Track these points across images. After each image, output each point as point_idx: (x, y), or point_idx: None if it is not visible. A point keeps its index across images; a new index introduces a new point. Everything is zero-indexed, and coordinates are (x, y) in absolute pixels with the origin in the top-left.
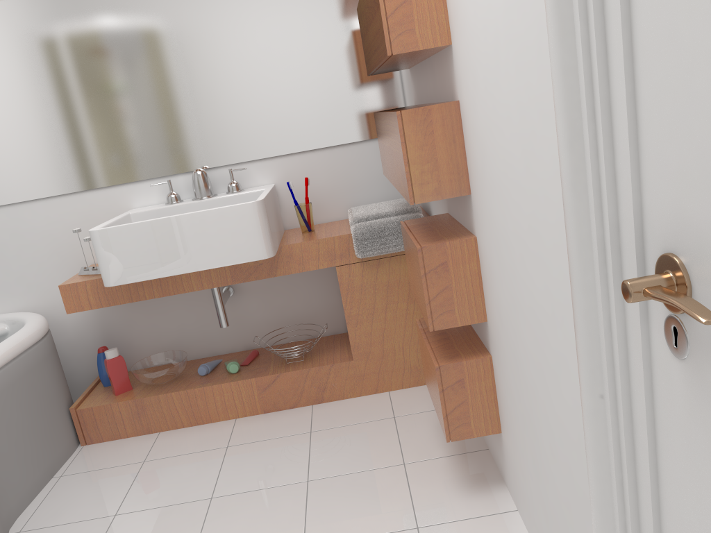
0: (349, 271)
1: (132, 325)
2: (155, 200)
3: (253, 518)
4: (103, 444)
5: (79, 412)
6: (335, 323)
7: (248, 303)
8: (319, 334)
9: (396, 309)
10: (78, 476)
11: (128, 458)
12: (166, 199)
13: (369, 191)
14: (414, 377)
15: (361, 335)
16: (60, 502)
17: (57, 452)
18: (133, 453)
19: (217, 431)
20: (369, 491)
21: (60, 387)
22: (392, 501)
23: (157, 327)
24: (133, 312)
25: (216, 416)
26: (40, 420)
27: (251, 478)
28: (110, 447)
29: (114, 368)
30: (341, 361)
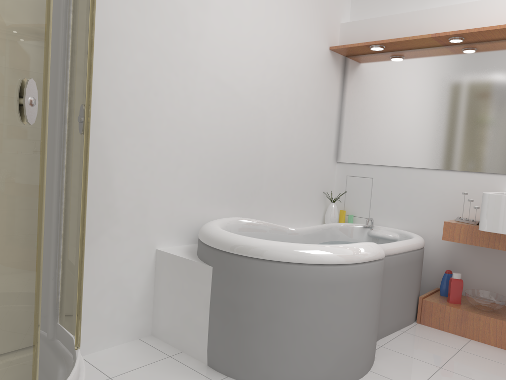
0: None
1: (471, 265)
2: None
3: None
4: (431, 328)
5: (423, 301)
6: None
7: None
8: None
9: None
10: (414, 336)
11: (448, 343)
12: None
13: None
14: None
15: None
16: (404, 344)
17: (405, 318)
18: (451, 342)
19: None
20: None
21: (418, 281)
22: None
23: (488, 273)
24: (475, 257)
25: None
26: (405, 293)
27: None
28: (435, 332)
29: (455, 285)
30: None
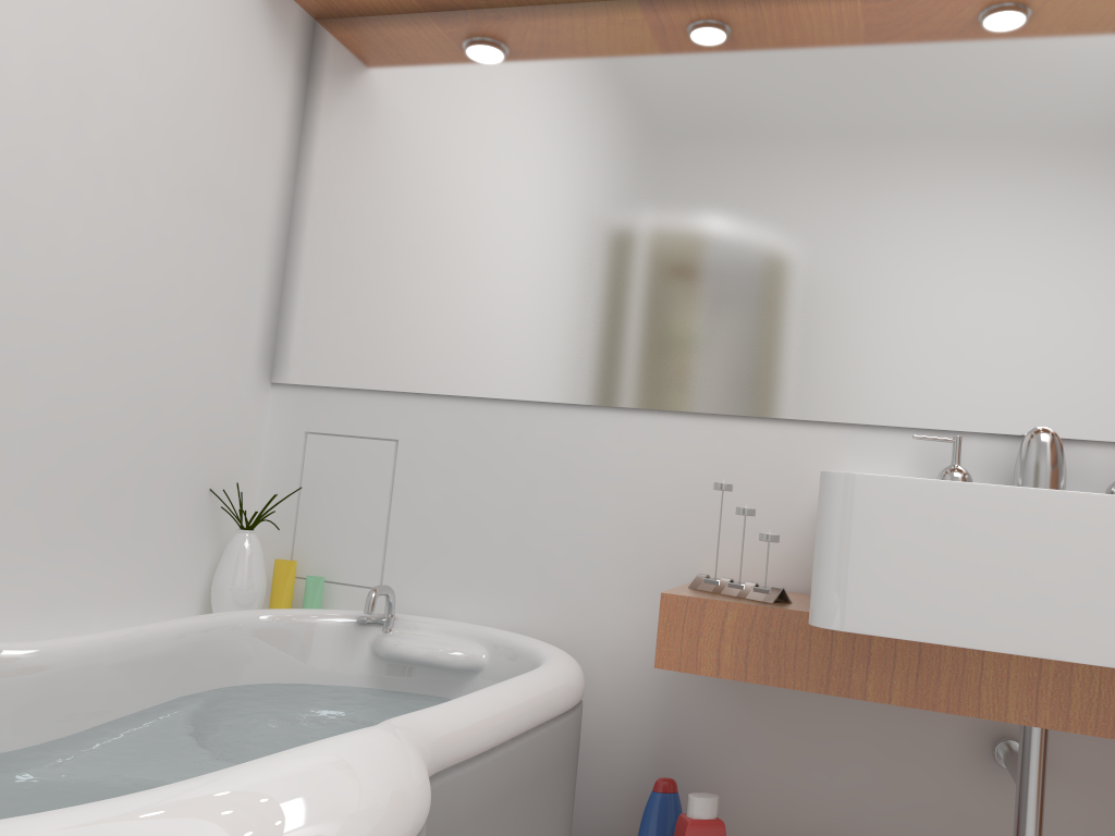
0: None
1: (737, 751)
2: None
3: None
4: None
5: None
6: None
7: (1053, 805)
8: None
9: None
10: None
11: None
12: None
13: None
14: None
15: None
16: None
17: None
18: None
19: None
20: None
21: None
22: None
23: (793, 778)
24: (749, 722)
25: None
26: None
27: None
28: None
29: None
30: None
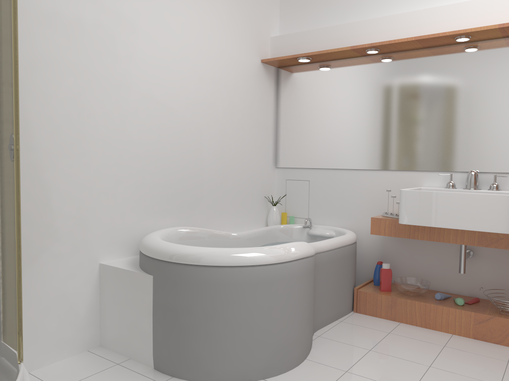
0: None
1: (400, 255)
2: (438, 184)
3: None
4: (366, 316)
5: (358, 292)
6: None
7: (480, 265)
8: None
9: None
10: (350, 324)
11: (380, 327)
12: (445, 185)
13: None
14: None
15: None
16: (340, 332)
17: (342, 308)
18: (383, 326)
19: (438, 336)
20: None
21: (353, 274)
22: None
23: (414, 261)
24: (403, 248)
25: (440, 327)
26: (340, 286)
27: (458, 367)
28: (369, 319)
29: (385, 274)
30: None
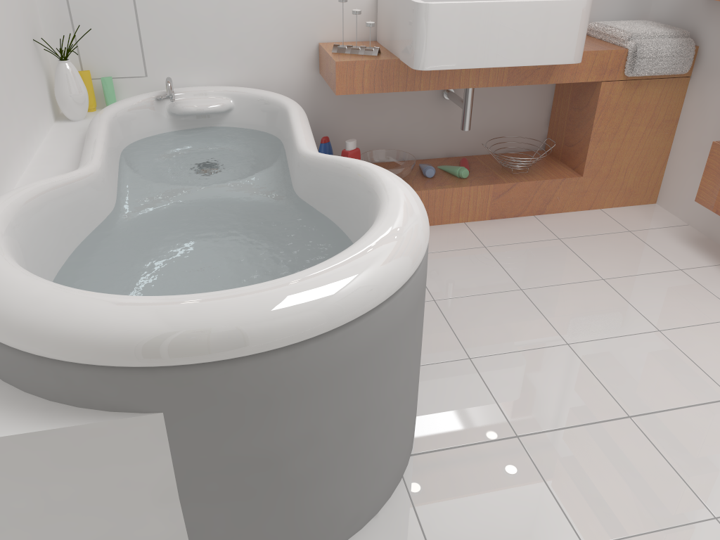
0: (611, 88)
1: (344, 117)
2: None
3: (584, 307)
4: None
5: None
6: (533, 140)
7: (462, 109)
8: (539, 149)
9: (635, 132)
10: None
11: None
12: None
13: (607, 8)
14: (625, 198)
15: (598, 153)
16: None
17: None
18: None
19: (457, 232)
20: (672, 290)
21: None
22: (701, 298)
23: (368, 123)
24: (348, 104)
25: (448, 218)
26: None
27: (543, 275)
28: None
29: None
30: (570, 176)
